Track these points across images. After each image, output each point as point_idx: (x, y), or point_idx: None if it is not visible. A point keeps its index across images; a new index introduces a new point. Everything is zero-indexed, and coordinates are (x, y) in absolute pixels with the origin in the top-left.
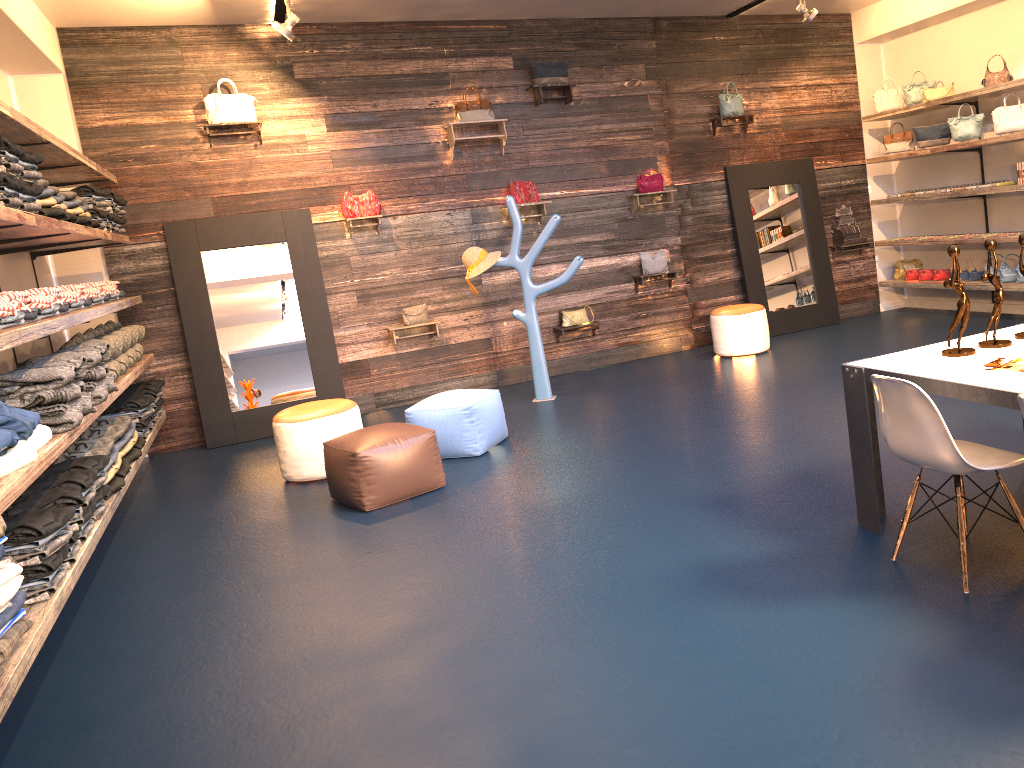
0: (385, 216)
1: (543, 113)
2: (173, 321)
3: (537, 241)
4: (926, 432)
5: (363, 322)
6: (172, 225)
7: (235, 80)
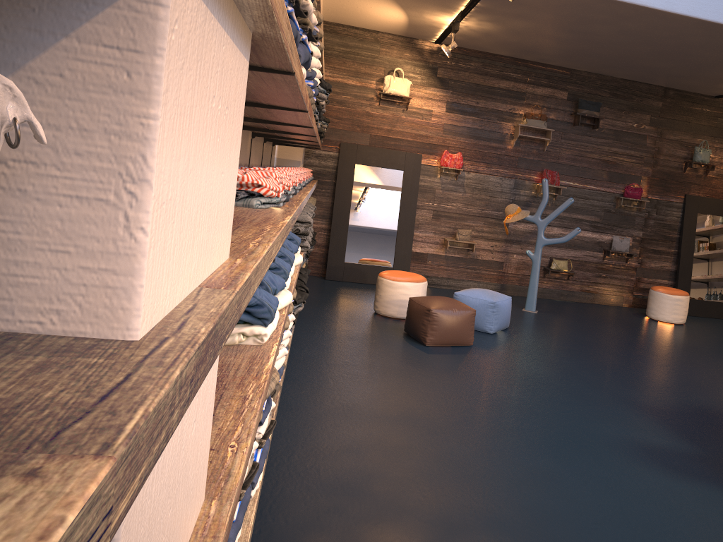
0: (463, 170)
1: (577, 131)
2: (328, 200)
3: (555, 211)
4: None
5: (431, 230)
6: (345, 144)
7: (403, 70)
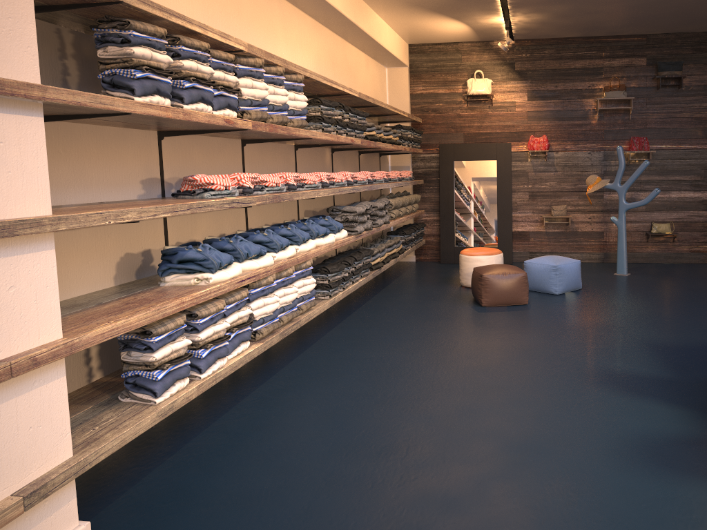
0: (551, 151)
1: (661, 94)
2: (436, 195)
3: (632, 176)
4: None
5: (529, 210)
6: (443, 146)
7: (484, 71)
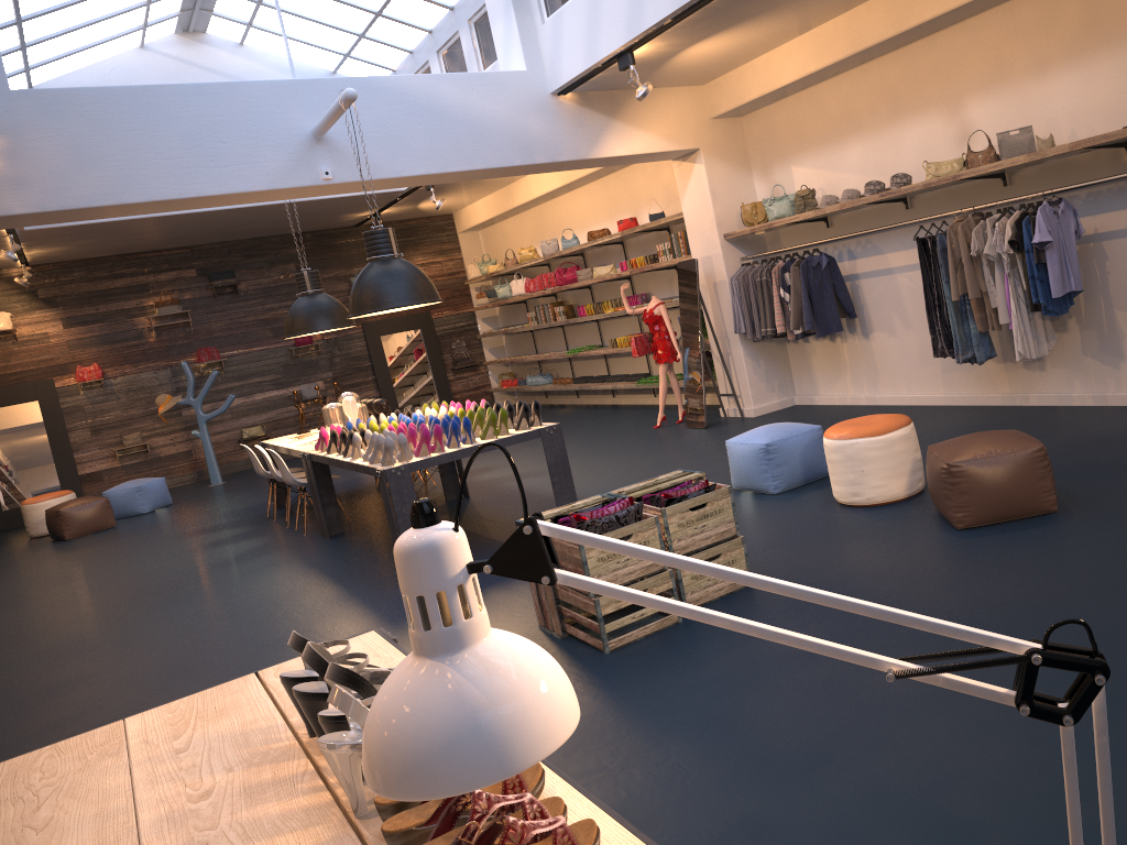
0: (108, 378)
1: (221, 302)
2: None
3: (204, 387)
4: (255, 463)
5: (96, 447)
6: None
7: None
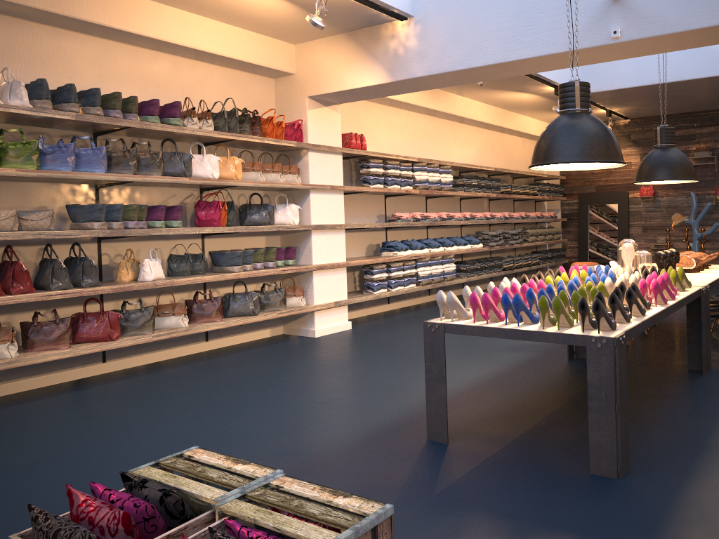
0: (658, 196)
1: None
2: (577, 229)
3: (700, 213)
4: None
5: (642, 240)
6: (580, 194)
7: None
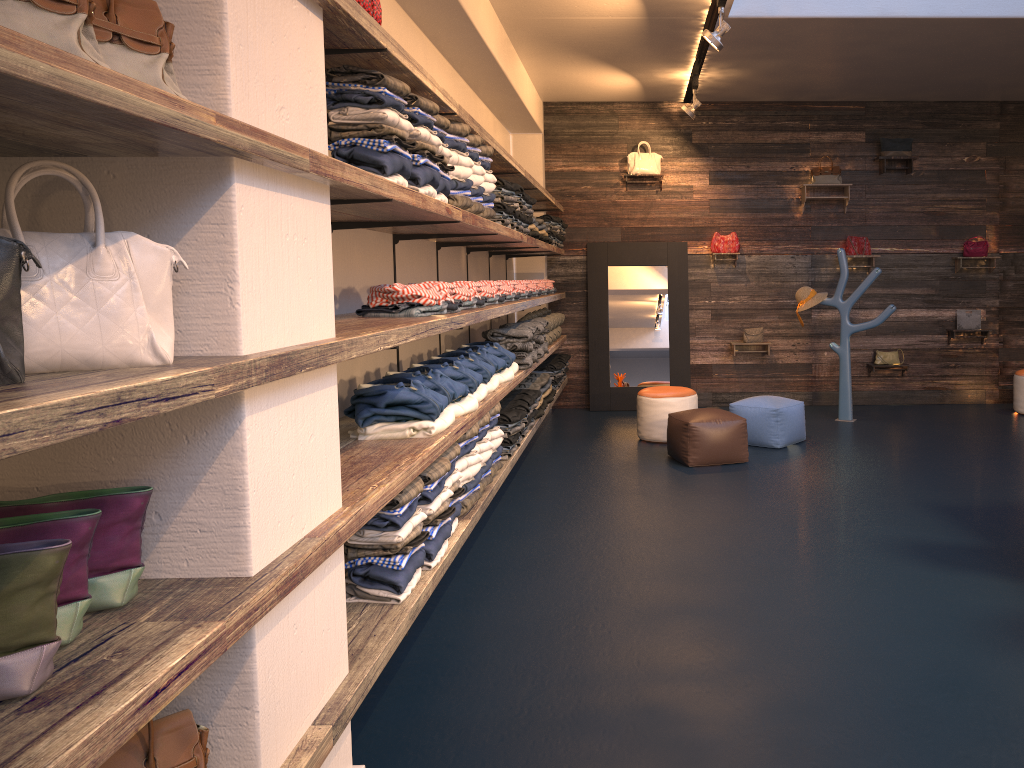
0: (742, 254)
1: (885, 180)
2: (582, 314)
3: (858, 288)
4: None
5: (712, 335)
6: (592, 245)
7: (650, 142)
